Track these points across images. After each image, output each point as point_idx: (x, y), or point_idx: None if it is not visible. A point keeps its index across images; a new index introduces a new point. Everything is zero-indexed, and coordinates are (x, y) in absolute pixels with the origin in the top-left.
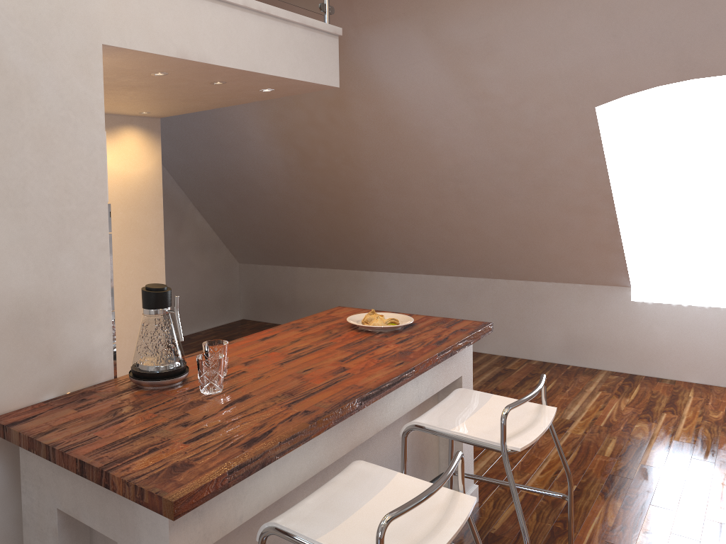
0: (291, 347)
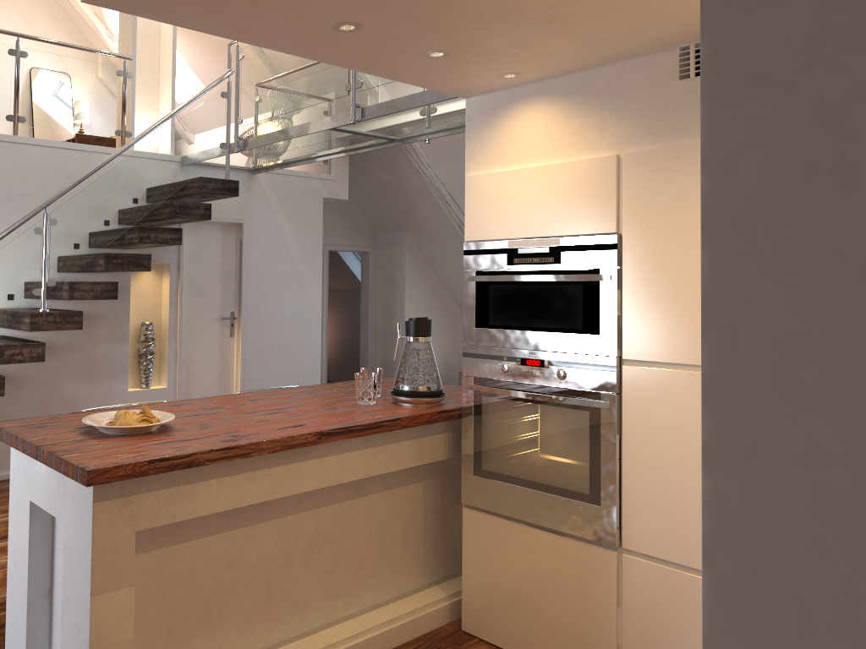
0: (276, 416)
